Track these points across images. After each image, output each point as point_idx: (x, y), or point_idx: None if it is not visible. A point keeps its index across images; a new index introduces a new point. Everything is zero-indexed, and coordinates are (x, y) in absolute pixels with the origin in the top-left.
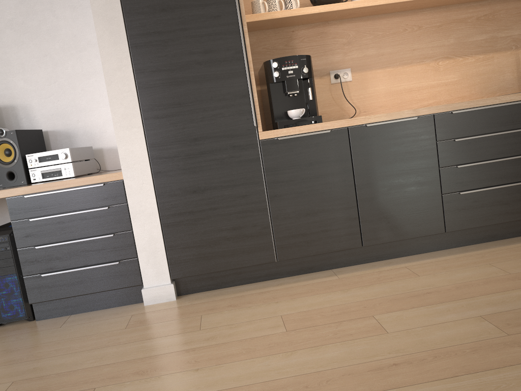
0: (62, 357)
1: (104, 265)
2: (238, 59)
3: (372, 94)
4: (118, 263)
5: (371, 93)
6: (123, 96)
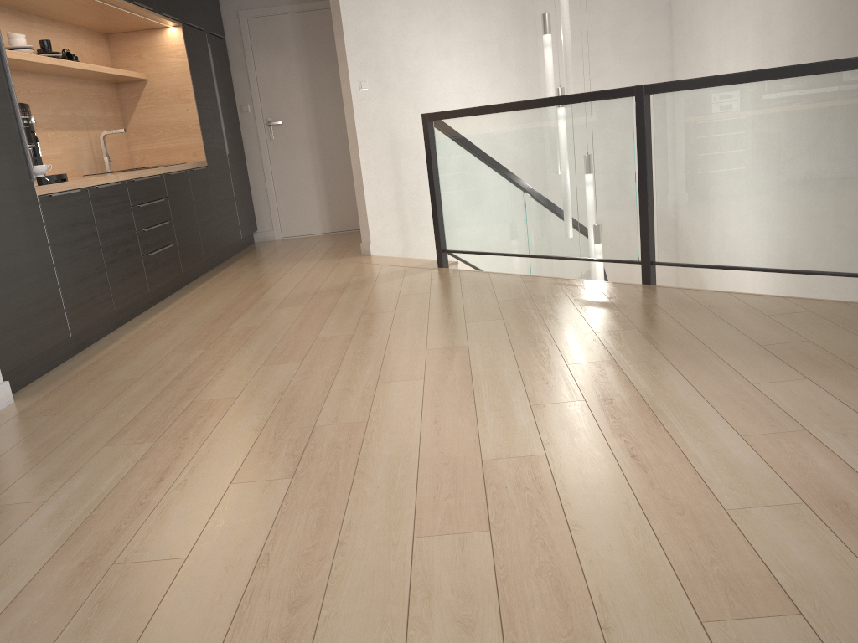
0: (81, 433)
1: None
2: (9, 98)
3: None
4: None
5: None
6: None
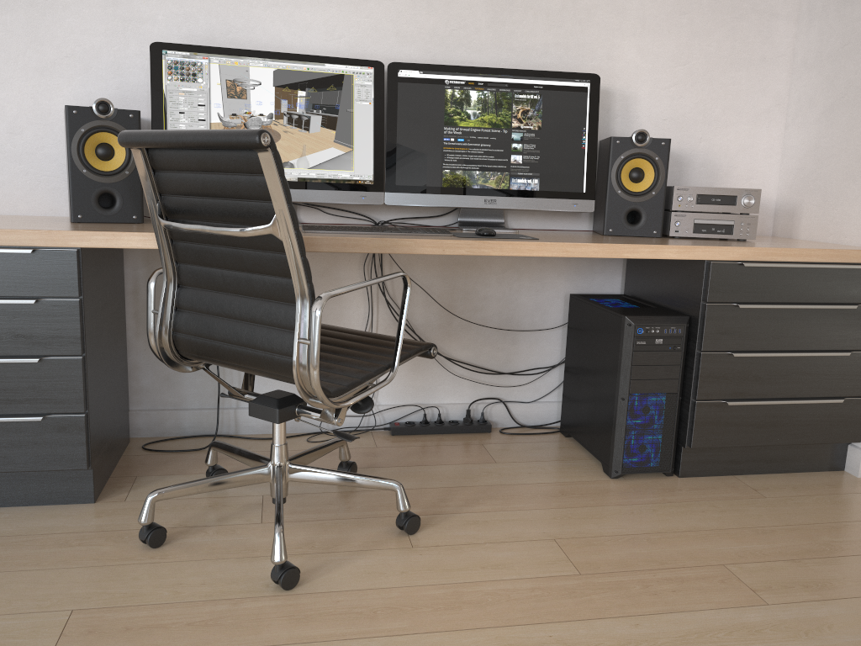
0: None
1: (822, 402)
2: None
3: None
4: (842, 402)
5: None
6: None
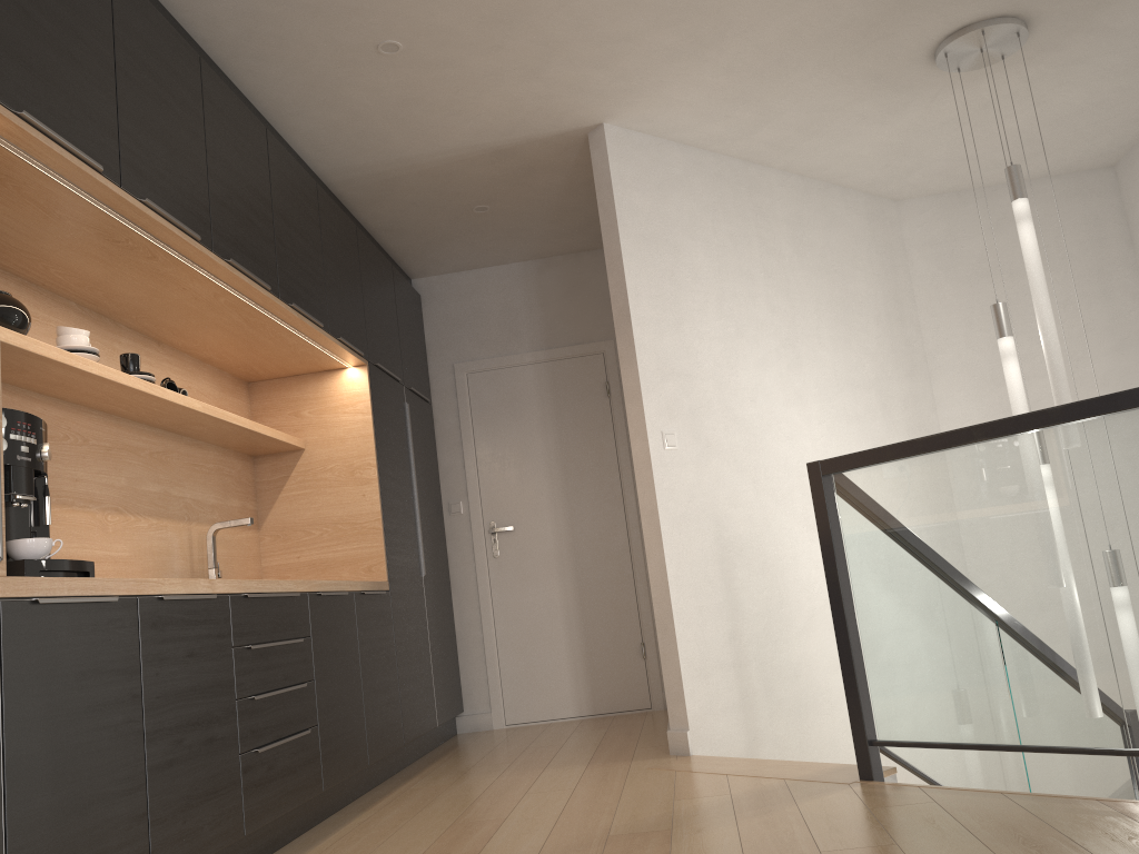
0: None
1: None
2: None
3: None
4: None
5: None
6: None
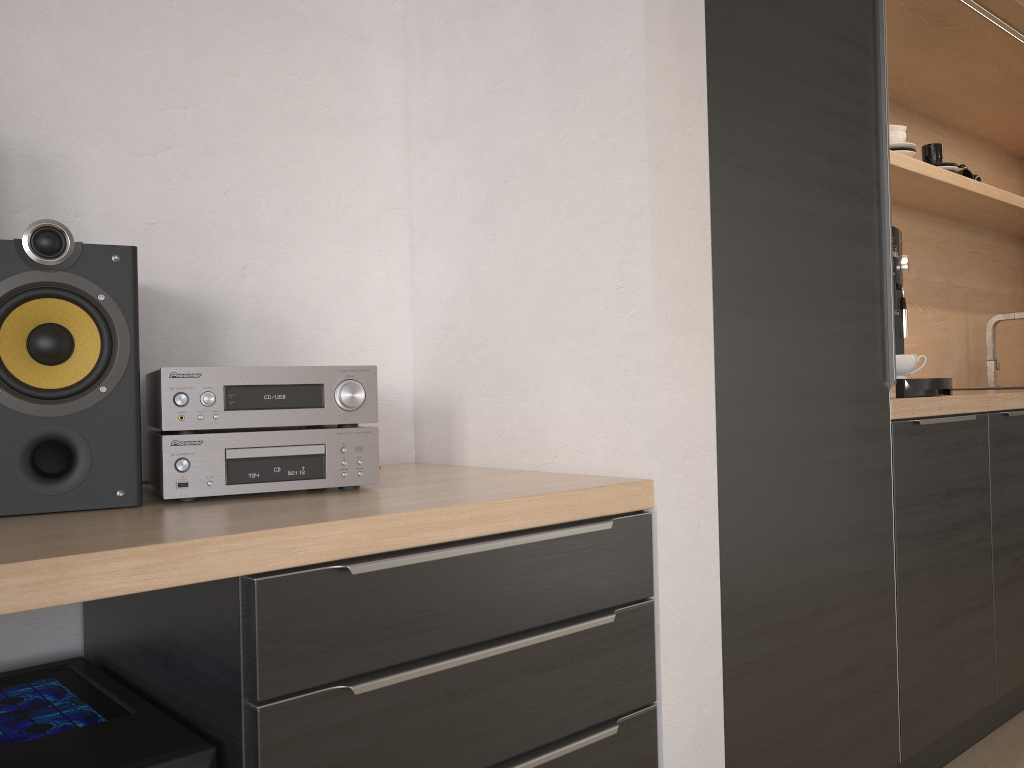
0: None
1: None
2: (875, 201)
3: None
4: None
5: None
6: (682, 218)
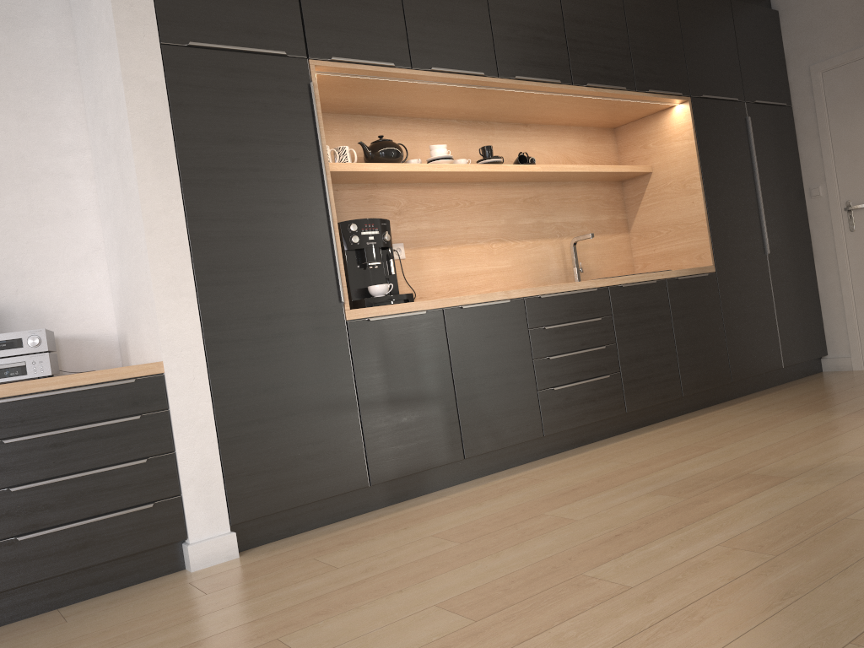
0: (150, 637)
1: (130, 511)
2: (321, 215)
3: (428, 277)
4: (152, 506)
5: (427, 276)
6: (170, 250)
